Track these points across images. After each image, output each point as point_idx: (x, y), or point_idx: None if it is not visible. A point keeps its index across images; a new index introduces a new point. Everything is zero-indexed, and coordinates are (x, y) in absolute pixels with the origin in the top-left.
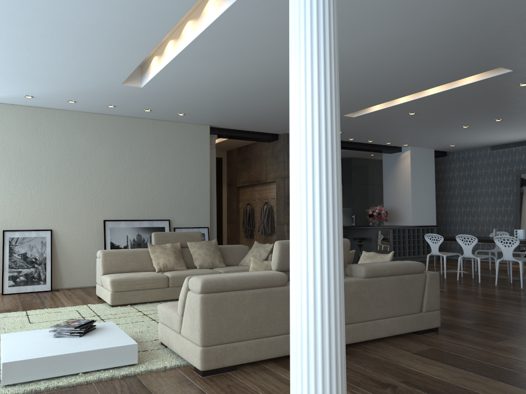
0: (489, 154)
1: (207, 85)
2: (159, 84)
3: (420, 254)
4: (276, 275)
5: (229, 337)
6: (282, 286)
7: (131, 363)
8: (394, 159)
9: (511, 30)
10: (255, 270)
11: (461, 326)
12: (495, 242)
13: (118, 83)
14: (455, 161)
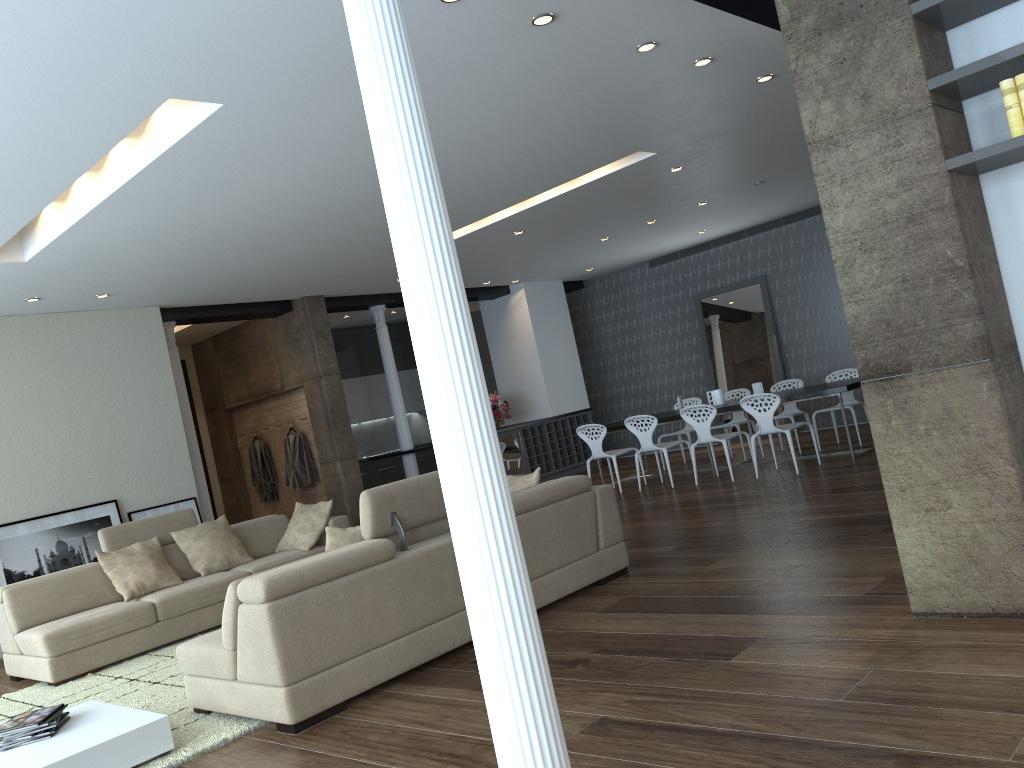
0: (649, 274)
1: (158, 240)
2: (63, 251)
3: (574, 461)
4: (377, 545)
5: (325, 659)
6: (389, 560)
7: (164, 752)
8: (500, 309)
9: (643, 103)
10: (336, 546)
11: (658, 557)
12: (684, 418)
13: None
14: (599, 294)
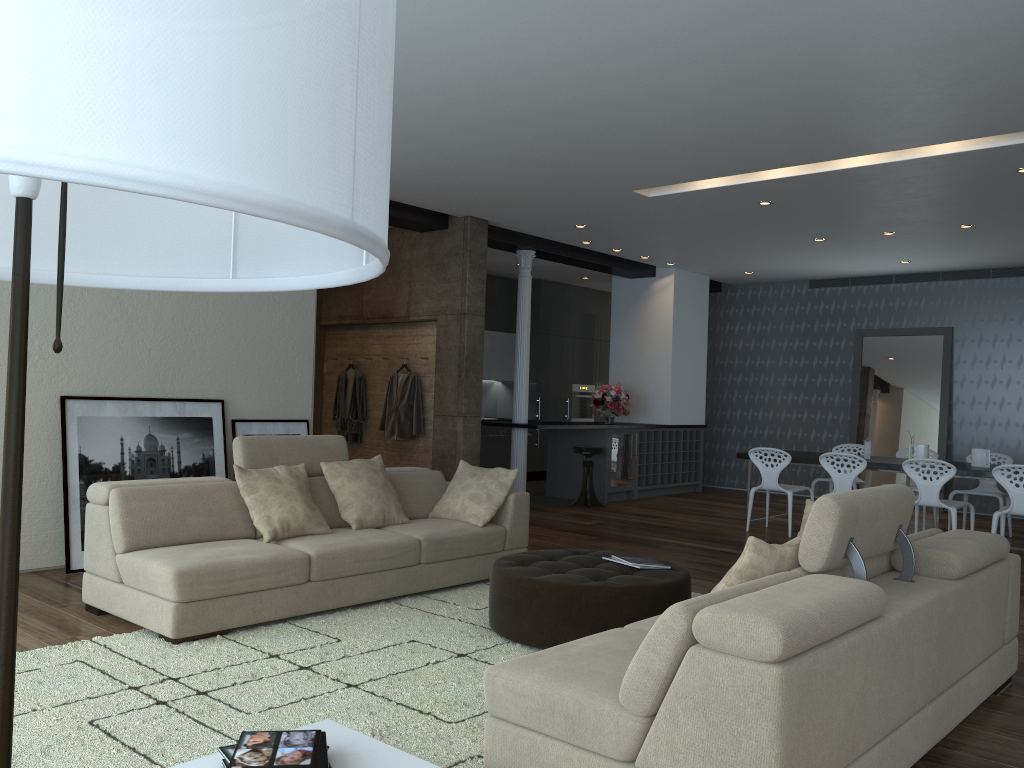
0: (806, 294)
1: (424, 76)
2: None
3: (677, 480)
4: (872, 592)
5: None
6: (874, 618)
7: None
8: (638, 291)
9: None
10: (754, 569)
11: None
12: (905, 471)
13: None
14: (737, 303)
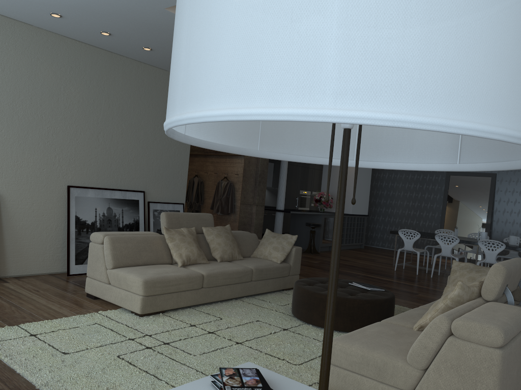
0: None
1: None
2: None
3: (352, 242)
4: None
5: None
6: None
7: None
8: None
9: None
10: (459, 297)
11: None
12: (479, 245)
13: (163, 6)
14: None
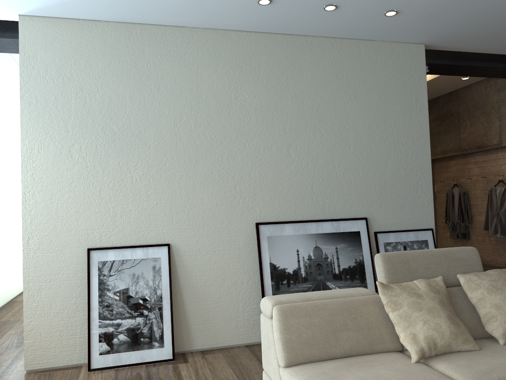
0: None
1: None
2: None
3: None
4: None
5: None
6: None
7: None
8: None
9: None
10: None
11: None
12: None
13: None
14: None
